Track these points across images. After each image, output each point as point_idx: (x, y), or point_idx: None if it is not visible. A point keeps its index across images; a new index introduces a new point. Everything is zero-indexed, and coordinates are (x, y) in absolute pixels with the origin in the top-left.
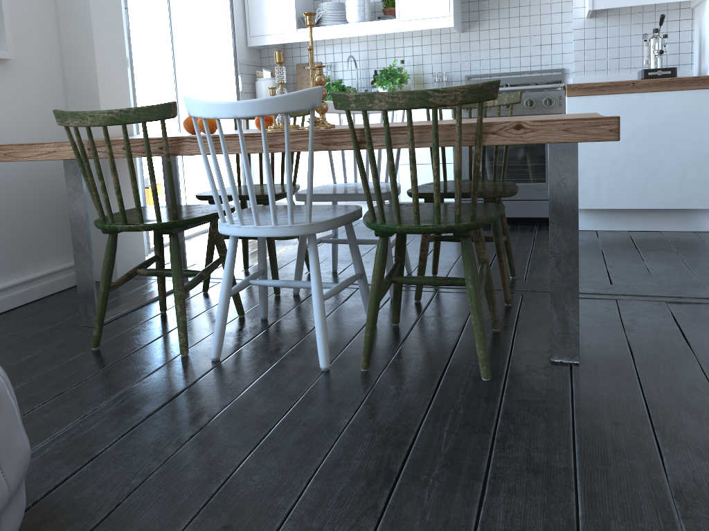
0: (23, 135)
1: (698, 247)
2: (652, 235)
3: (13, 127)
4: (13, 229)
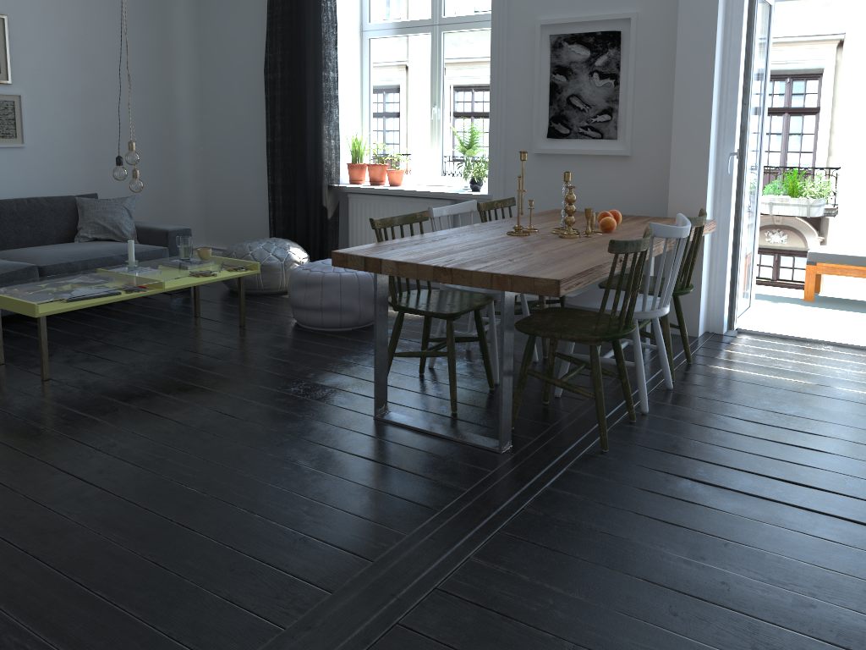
0: (633, 206)
1: (753, 647)
2: None
3: (627, 200)
4: None
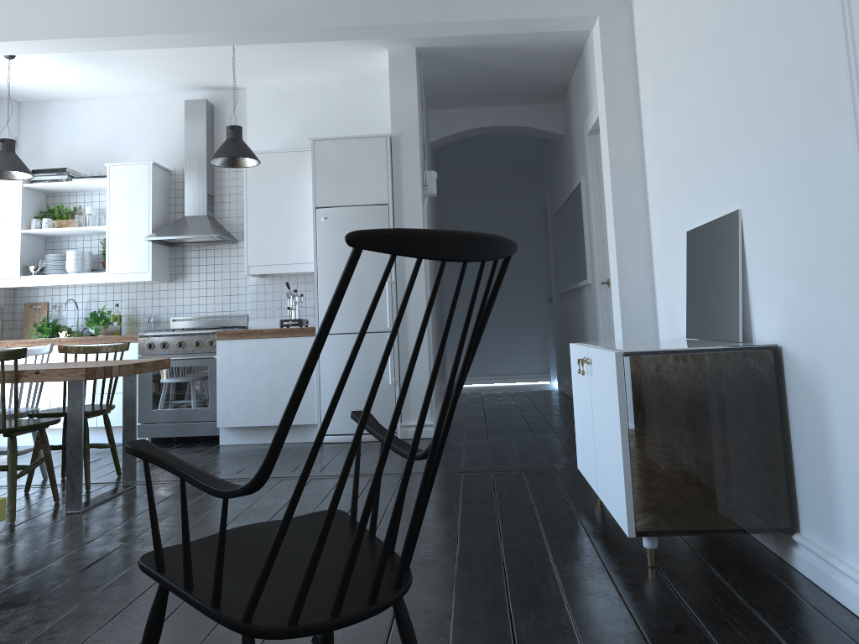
0: None
1: (285, 452)
2: None
3: None
4: None
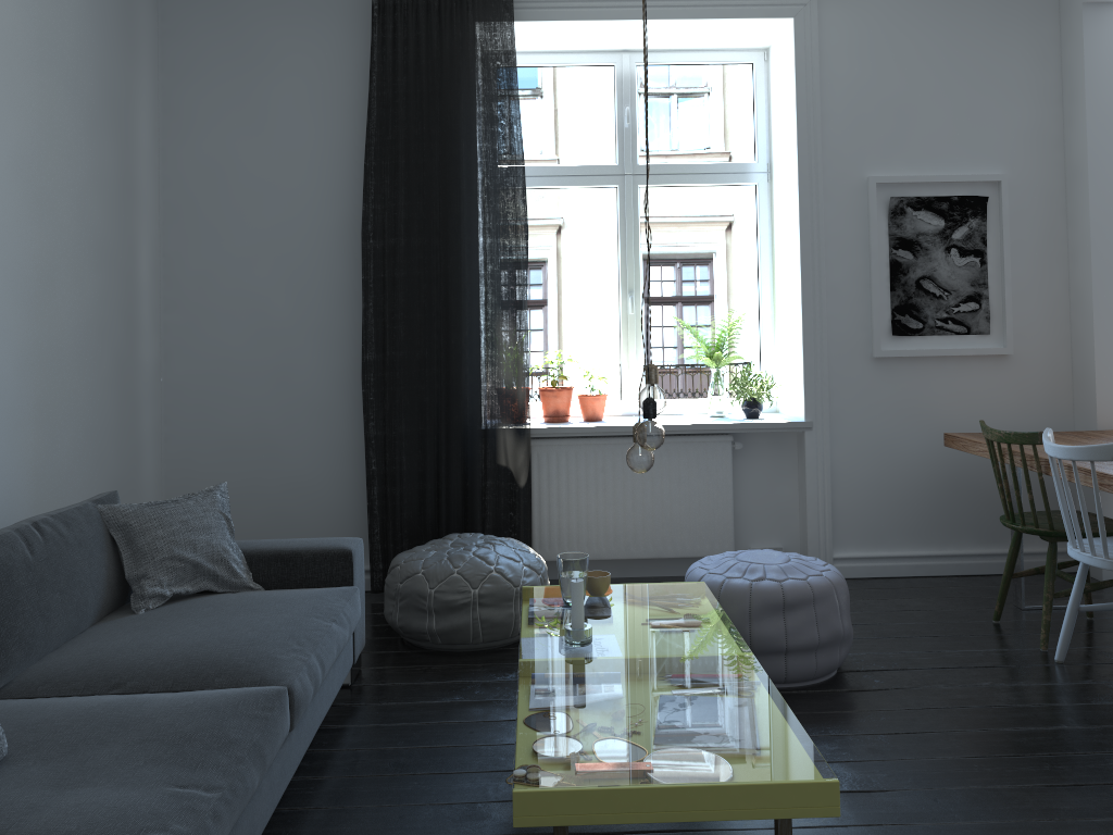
0: (1017, 420)
1: None
2: None
3: (1008, 413)
4: (998, 504)
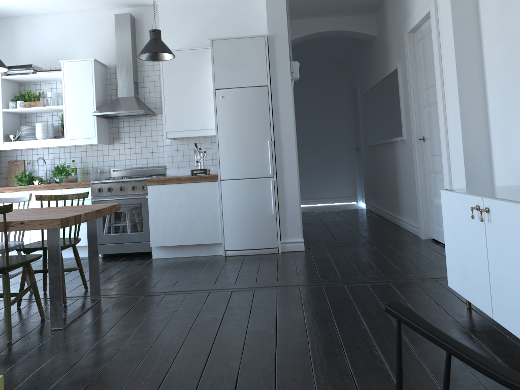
0: None
1: (202, 265)
2: (191, 259)
3: None
4: None
